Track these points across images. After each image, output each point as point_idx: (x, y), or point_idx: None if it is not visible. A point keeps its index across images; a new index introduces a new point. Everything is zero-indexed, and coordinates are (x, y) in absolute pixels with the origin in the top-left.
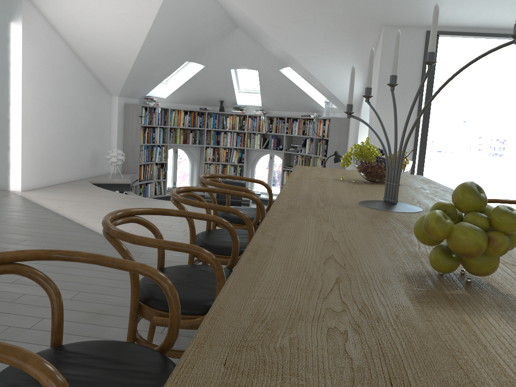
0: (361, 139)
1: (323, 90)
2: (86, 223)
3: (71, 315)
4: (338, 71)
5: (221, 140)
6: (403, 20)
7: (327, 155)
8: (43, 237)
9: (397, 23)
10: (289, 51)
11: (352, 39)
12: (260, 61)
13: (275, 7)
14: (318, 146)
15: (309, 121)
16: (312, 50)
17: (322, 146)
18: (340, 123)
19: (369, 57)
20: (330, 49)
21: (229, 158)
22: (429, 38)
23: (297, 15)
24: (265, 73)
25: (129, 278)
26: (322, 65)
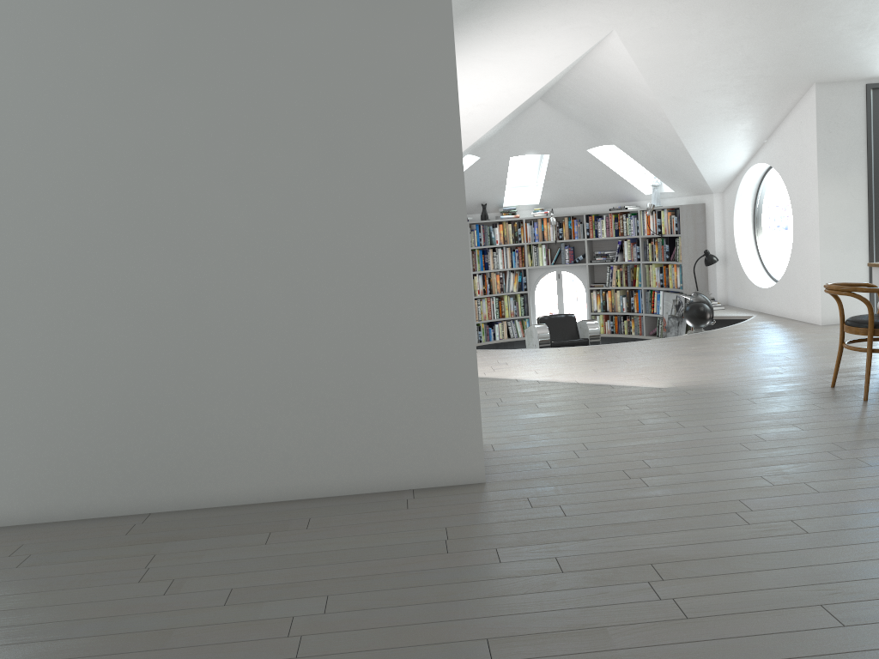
0: (738, 229)
1: (670, 171)
2: (577, 381)
3: (844, 437)
4: (725, 144)
5: (491, 262)
6: (841, 75)
7: (683, 258)
8: (589, 399)
9: (832, 79)
10: (677, 126)
11: (767, 103)
12: (559, 140)
13: (692, 76)
14: (649, 248)
15: (625, 215)
16: (707, 122)
17: (657, 247)
18: (693, 211)
19: (775, 122)
20: (731, 118)
21: (504, 287)
22: (870, 92)
23: (714, 82)
24: (560, 156)
25: (794, 409)
26: (709, 139)
